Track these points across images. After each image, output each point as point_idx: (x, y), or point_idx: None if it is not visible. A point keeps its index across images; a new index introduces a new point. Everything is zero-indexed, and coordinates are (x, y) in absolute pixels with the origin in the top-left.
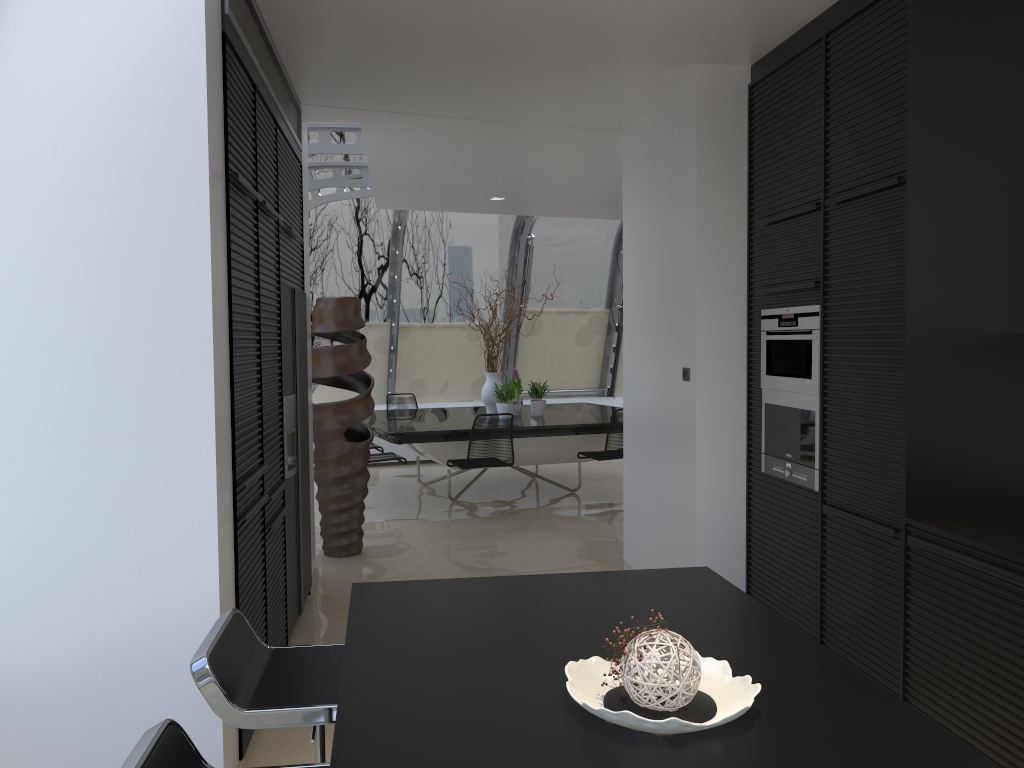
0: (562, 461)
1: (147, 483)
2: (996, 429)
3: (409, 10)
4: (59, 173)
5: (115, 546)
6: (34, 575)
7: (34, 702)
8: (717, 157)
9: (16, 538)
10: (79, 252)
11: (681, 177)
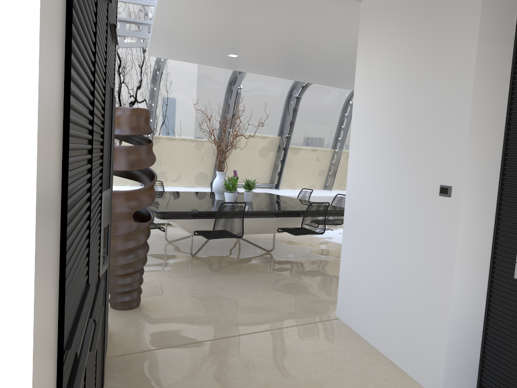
0: (265, 232)
1: None
2: None
3: None
4: None
5: None
6: None
7: None
8: (496, 8)
9: None
10: None
11: (452, 26)
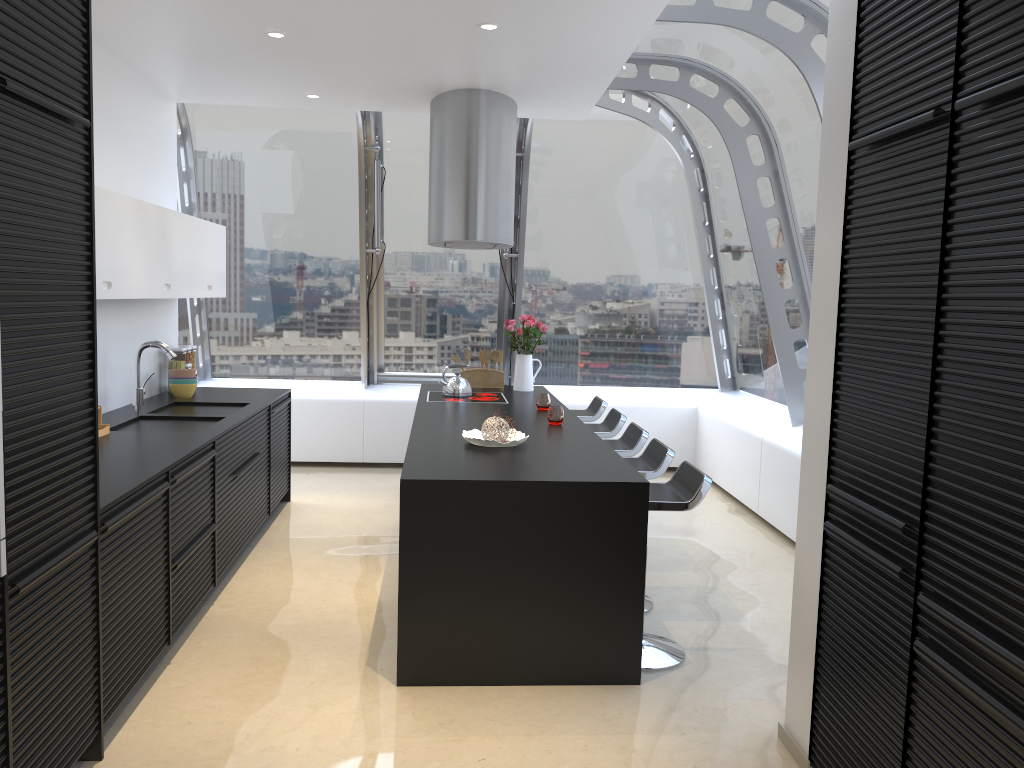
0: None
1: None
2: None
3: None
4: None
5: None
6: None
7: None
8: None
9: None
10: None
11: None
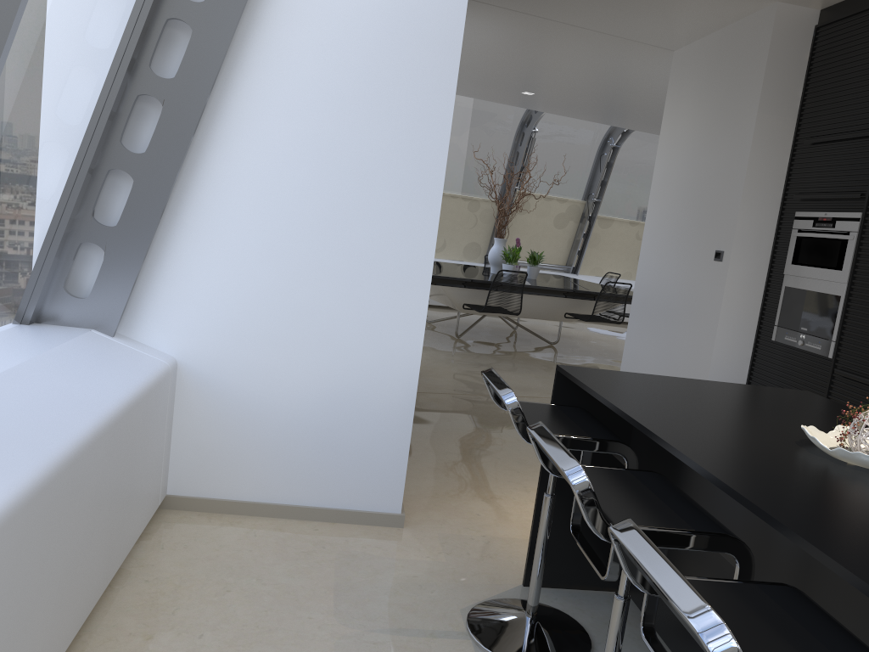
0: (548, 318)
1: (380, 272)
2: None
3: None
4: (351, 20)
5: (350, 316)
6: (289, 329)
7: (276, 424)
8: (779, 82)
9: (280, 300)
10: (357, 85)
11: (741, 95)
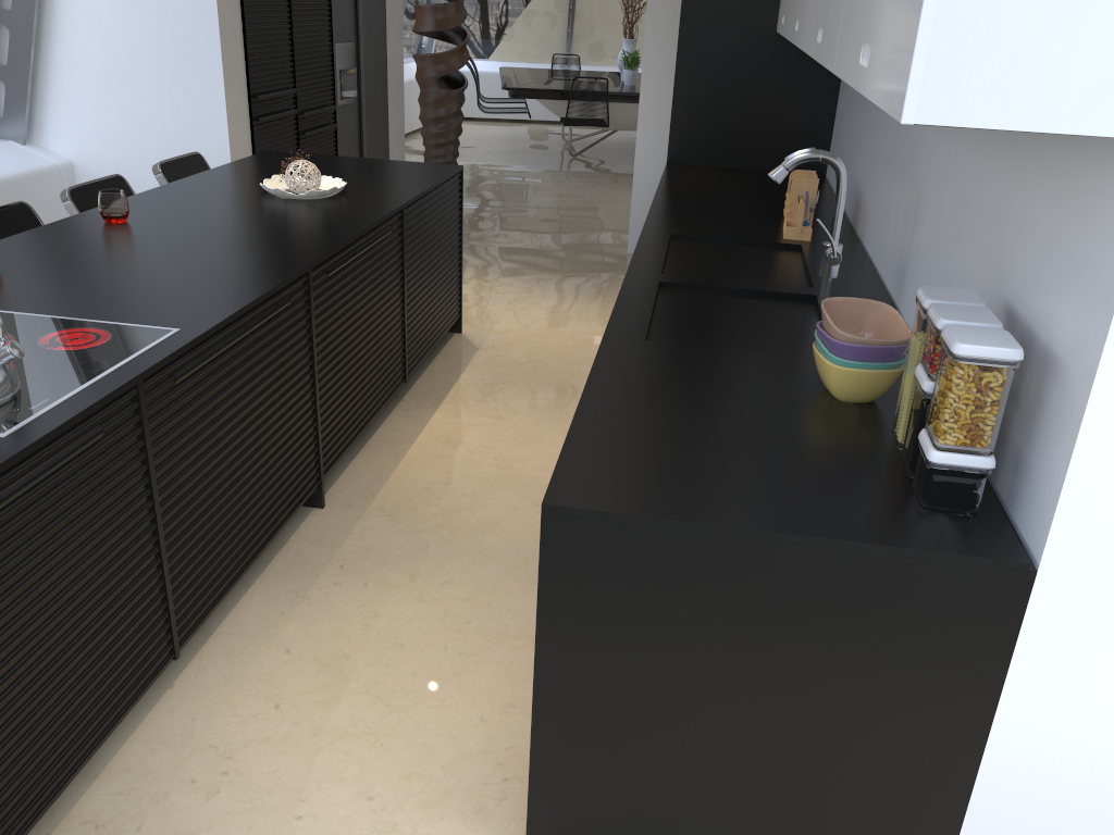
0: None
1: (188, 88)
2: (743, 105)
3: None
4: None
5: (175, 124)
6: (137, 136)
7: None
8: None
9: (126, 113)
10: None
11: None
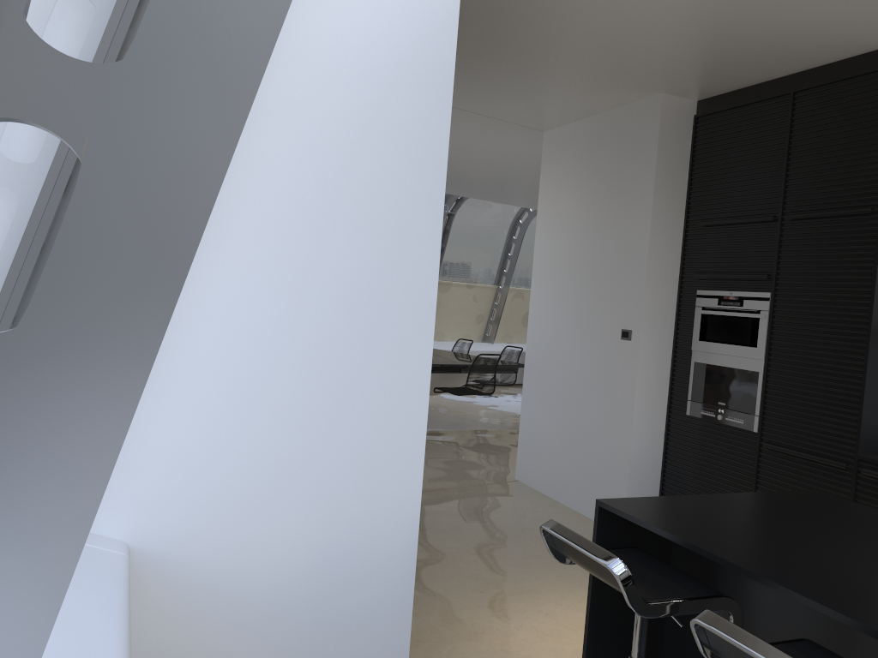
0: None
1: (373, 408)
2: None
3: (503, 17)
4: (328, 125)
5: (341, 463)
6: (270, 487)
7: (258, 604)
8: (669, 168)
9: (257, 453)
10: (338, 198)
11: (632, 179)
